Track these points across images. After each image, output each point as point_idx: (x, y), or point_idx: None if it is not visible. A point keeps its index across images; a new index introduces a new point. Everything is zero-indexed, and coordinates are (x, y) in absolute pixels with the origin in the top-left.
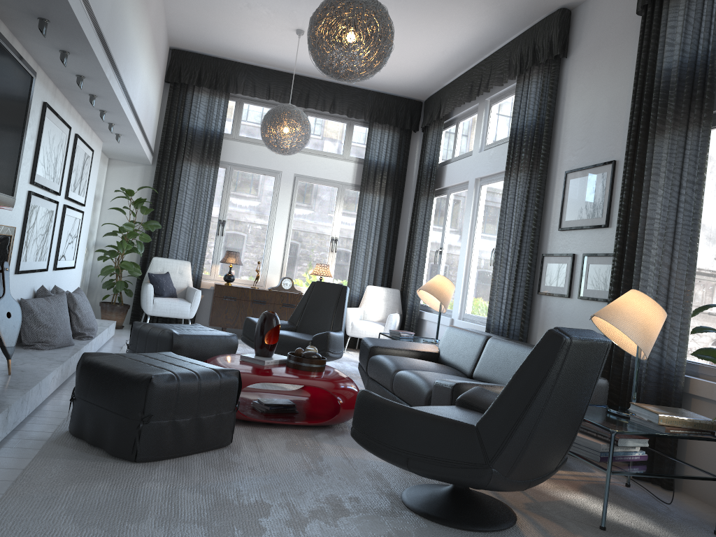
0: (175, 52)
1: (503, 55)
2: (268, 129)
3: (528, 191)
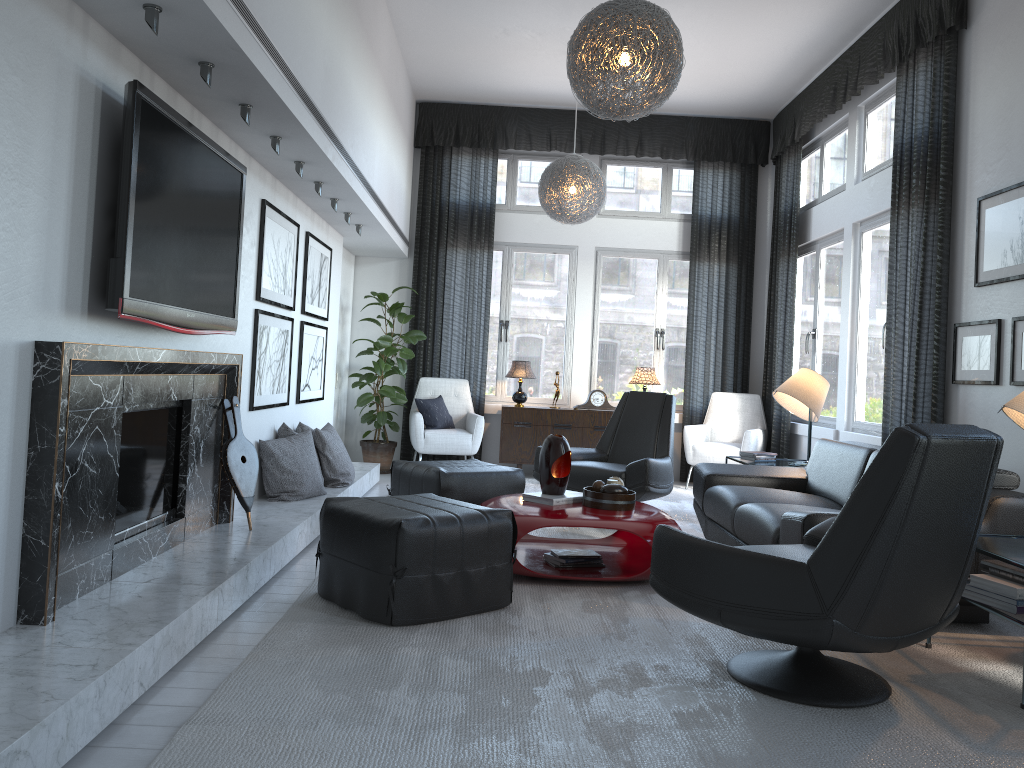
0: (423, 106)
1: (874, 39)
2: (548, 192)
3: (925, 234)
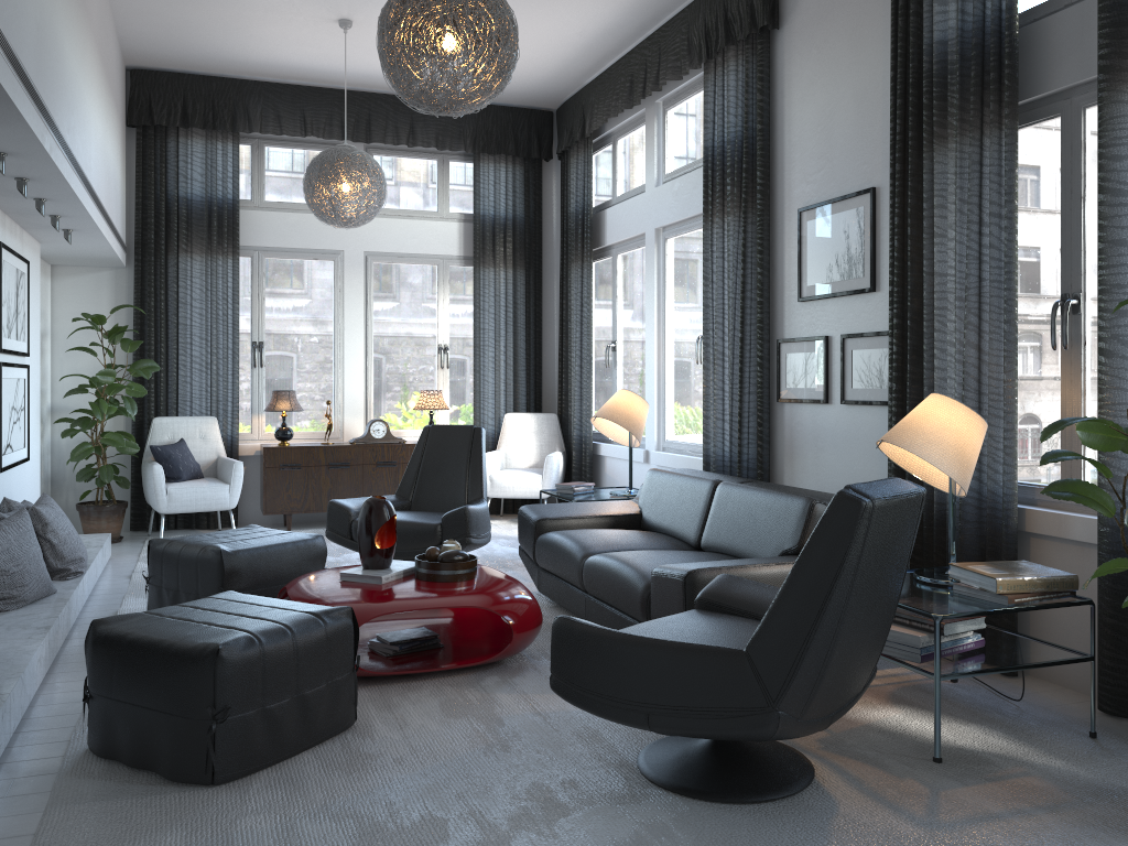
0: (136, 74)
1: (676, 30)
2: (317, 189)
3: (744, 245)
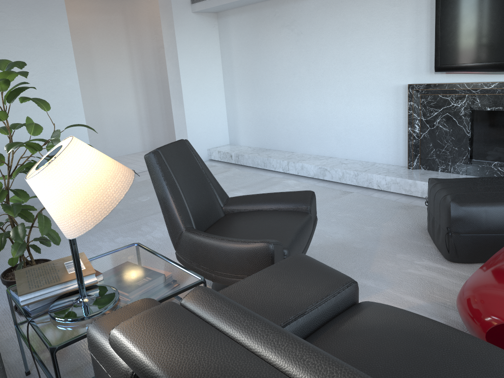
0: None
1: None
2: None
3: None
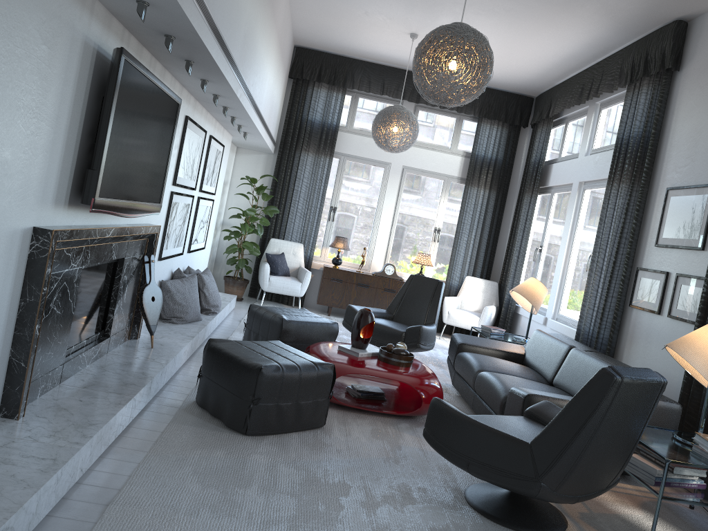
0: (298, 50)
1: (615, 61)
2: (379, 128)
3: (627, 204)
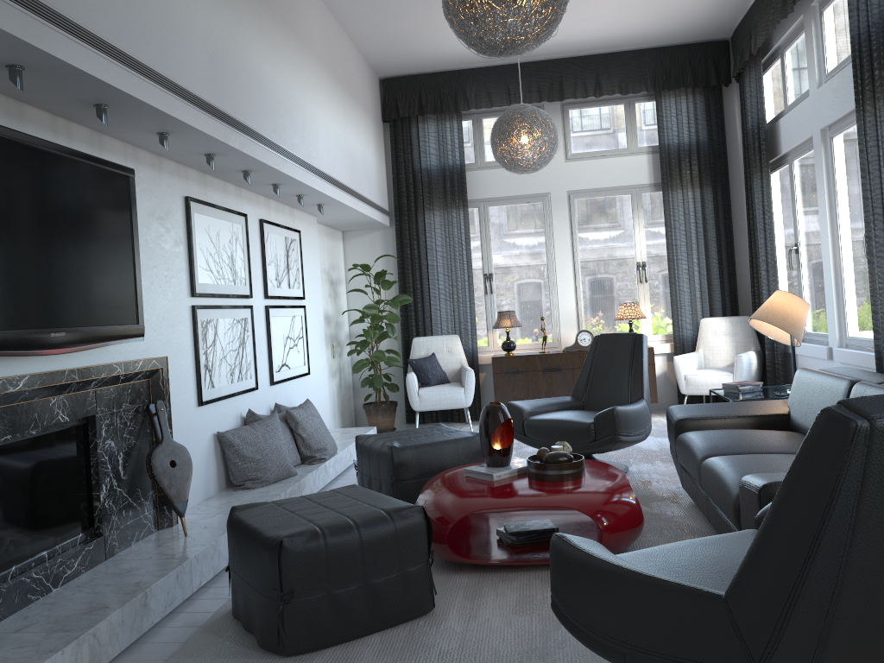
0: (385, 82)
1: None
2: (498, 145)
3: None
